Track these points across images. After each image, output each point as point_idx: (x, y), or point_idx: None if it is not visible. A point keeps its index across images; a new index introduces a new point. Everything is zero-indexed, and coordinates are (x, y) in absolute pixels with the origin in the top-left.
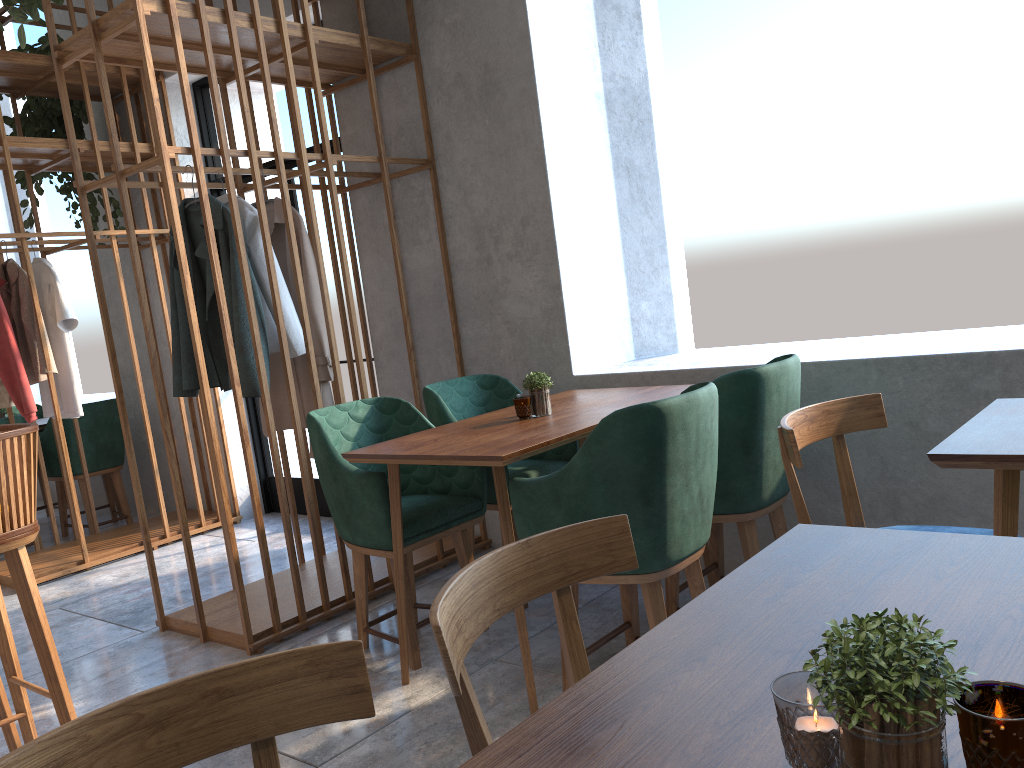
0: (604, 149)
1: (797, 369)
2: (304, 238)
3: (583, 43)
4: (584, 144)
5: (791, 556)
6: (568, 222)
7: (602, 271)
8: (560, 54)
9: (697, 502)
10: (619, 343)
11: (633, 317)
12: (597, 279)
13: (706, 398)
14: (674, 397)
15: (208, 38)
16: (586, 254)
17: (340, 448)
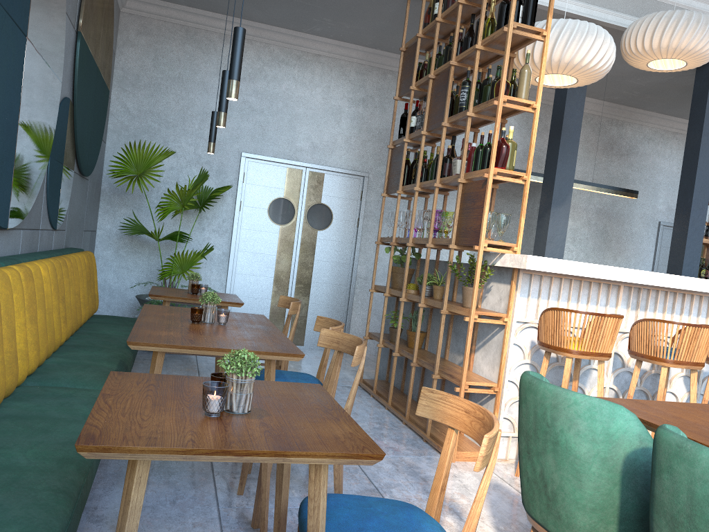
0: None
1: None
2: None
3: None
4: None
5: (286, 346)
6: None
7: None
8: None
9: (539, 480)
10: None
11: None
12: None
13: (545, 392)
14: (527, 374)
15: None
16: None
17: None
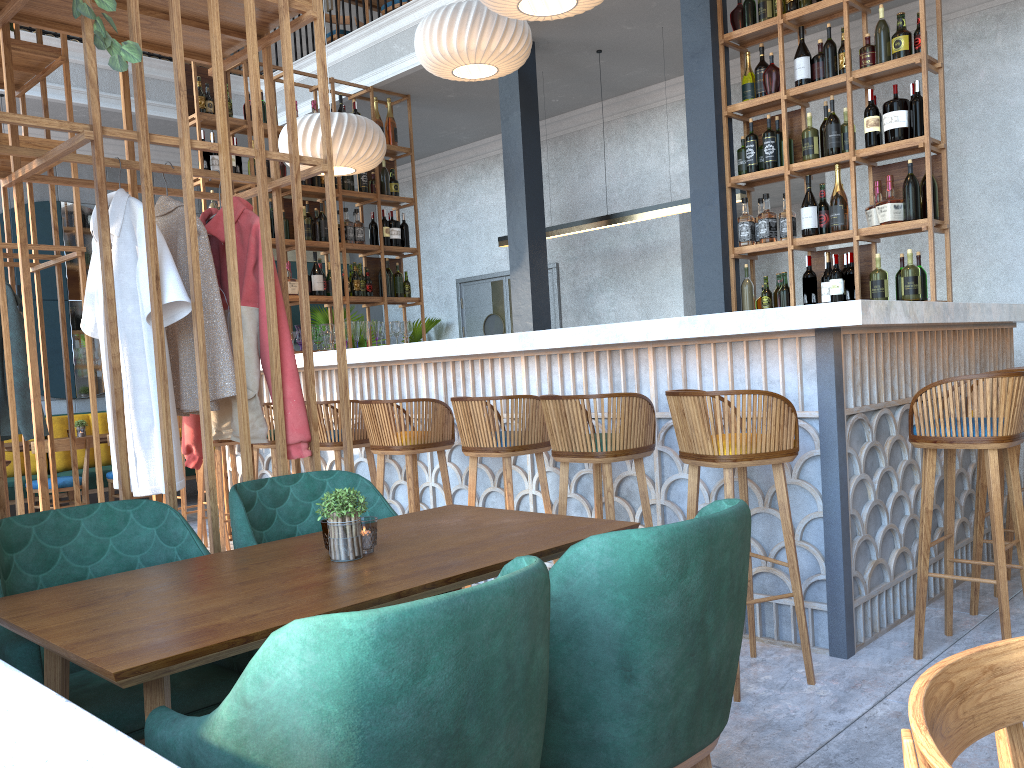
0: None
1: None
2: None
3: None
4: None
5: None
6: None
7: None
8: None
9: None
10: None
11: None
12: None
13: None
14: None
15: None
16: None
17: None
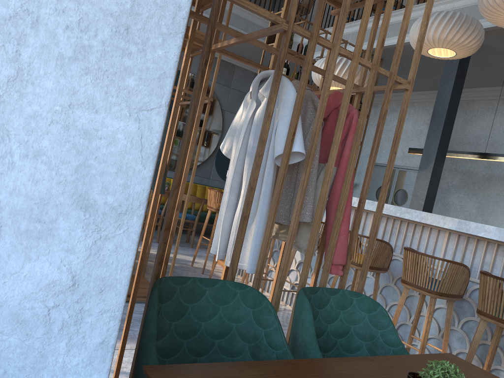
0: None
1: None
2: None
3: None
4: None
5: None
6: None
7: None
8: None
9: None
10: None
11: None
12: None
13: None
14: None
15: None
16: None
17: None
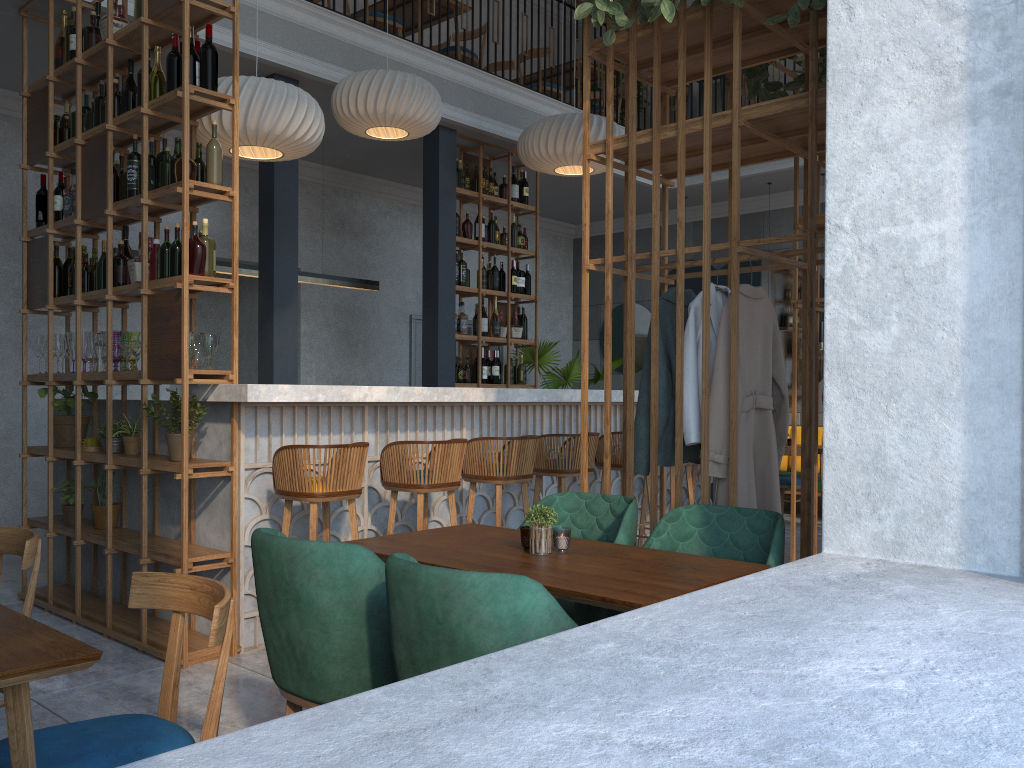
0: (1002, 186)
1: (441, 587)
2: (719, 329)
3: (975, 9)
4: (936, 189)
5: None
6: (860, 322)
7: (942, 404)
8: (897, 56)
9: (287, 645)
10: (970, 535)
11: (1023, 498)
12: (922, 416)
13: (280, 548)
14: (259, 532)
15: (631, 161)
16: (899, 373)
17: (589, 533)
